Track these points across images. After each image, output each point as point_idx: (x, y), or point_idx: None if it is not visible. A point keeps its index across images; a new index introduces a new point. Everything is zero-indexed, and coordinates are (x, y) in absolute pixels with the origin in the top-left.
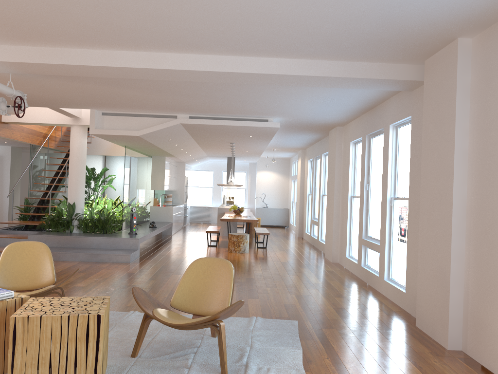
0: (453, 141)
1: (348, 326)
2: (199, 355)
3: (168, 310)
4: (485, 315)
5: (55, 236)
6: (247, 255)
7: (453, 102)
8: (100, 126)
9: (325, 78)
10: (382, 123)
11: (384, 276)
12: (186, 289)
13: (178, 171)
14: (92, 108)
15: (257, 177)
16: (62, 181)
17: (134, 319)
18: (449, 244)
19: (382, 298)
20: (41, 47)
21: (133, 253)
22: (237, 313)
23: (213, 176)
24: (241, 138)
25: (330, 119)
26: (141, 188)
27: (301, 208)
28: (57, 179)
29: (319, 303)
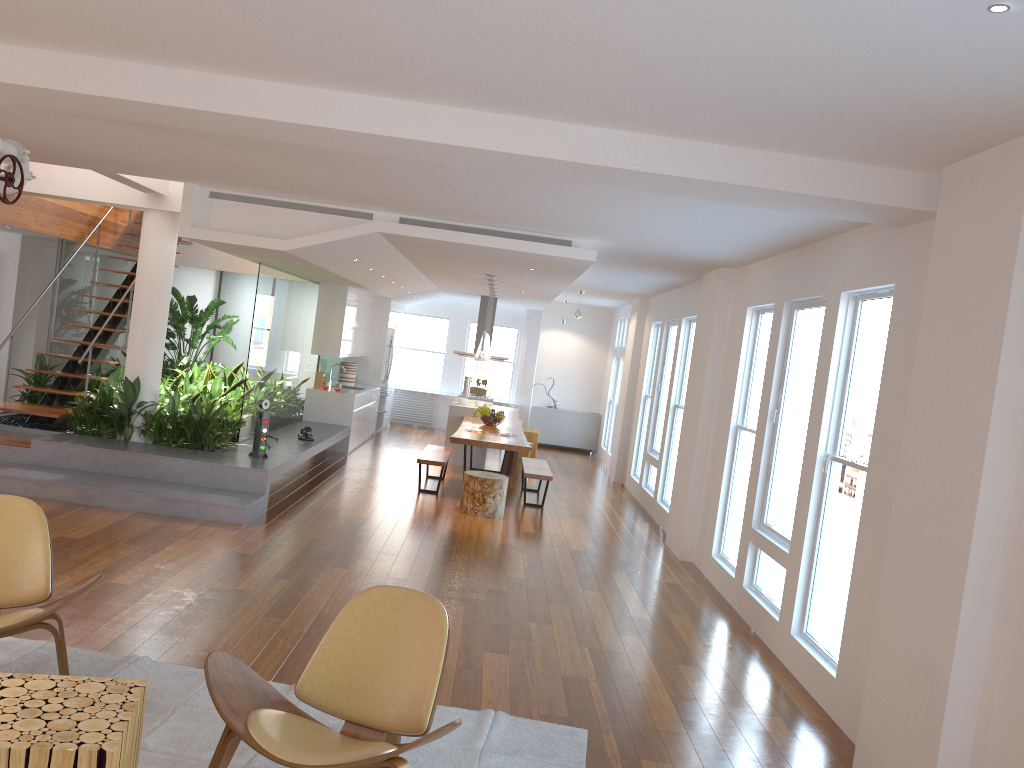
0: (995, 375)
1: (700, 755)
2: None
3: (285, 713)
4: None
5: (90, 449)
6: (499, 524)
7: (1006, 281)
8: (204, 221)
9: (708, 184)
10: (824, 284)
11: (791, 626)
12: (336, 659)
13: (374, 316)
14: (189, 182)
15: (540, 343)
16: (122, 324)
17: None
18: (955, 612)
19: (782, 677)
20: (59, 54)
21: (253, 503)
22: (454, 696)
23: (449, 329)
24: (512, 269)
25: (710, 254)
26: (289, 352)
27: (626, 421)
28: (111, 319)
29: (641, 678)
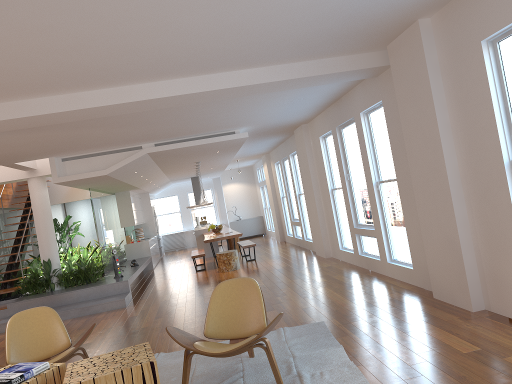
0: (435, 116)
1: (373, 313)
2: (248, 378)
3: (206, 341)
4: (502, 271)
5: (38, 299)
6: (240, 271)
7: (427, 79)
8: (63, 173)
9: (296, 80)
10: (351, 112)
11: (386, 259)
12: (216, 316)
13: (143, 203)
14: (51, 156)
15: (223, 192)
16: (27, 240)
17: (163, 361)
18: (452, 213)
19: (390, 280)
20: (0, 104)
21: (126, 296)
22: None
23: (179, 199)
24: (208, 155)
25: (296, 119)
26: (112, 228)
27: (277, 212)
28: (21, 239)
29: (334, 299)
